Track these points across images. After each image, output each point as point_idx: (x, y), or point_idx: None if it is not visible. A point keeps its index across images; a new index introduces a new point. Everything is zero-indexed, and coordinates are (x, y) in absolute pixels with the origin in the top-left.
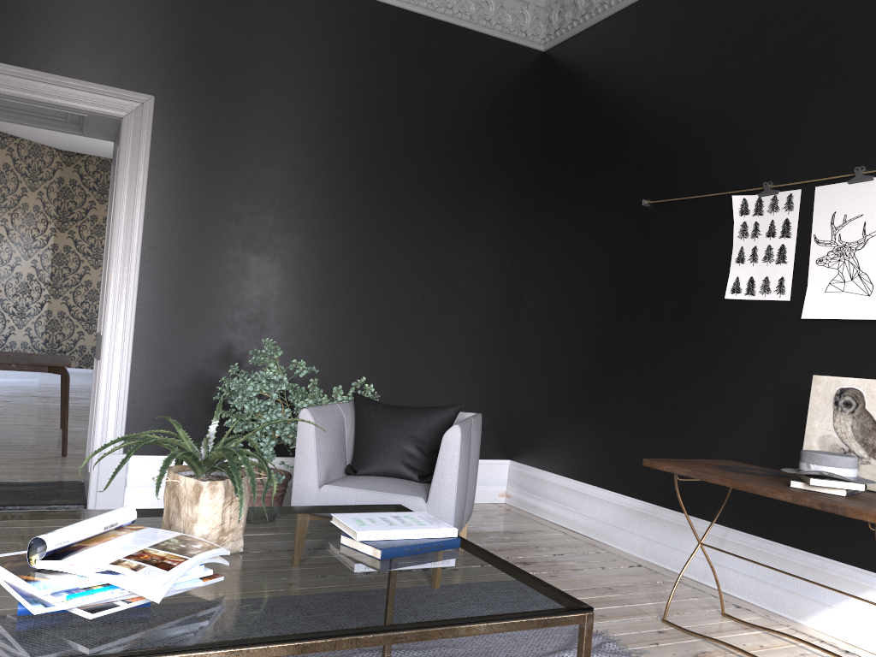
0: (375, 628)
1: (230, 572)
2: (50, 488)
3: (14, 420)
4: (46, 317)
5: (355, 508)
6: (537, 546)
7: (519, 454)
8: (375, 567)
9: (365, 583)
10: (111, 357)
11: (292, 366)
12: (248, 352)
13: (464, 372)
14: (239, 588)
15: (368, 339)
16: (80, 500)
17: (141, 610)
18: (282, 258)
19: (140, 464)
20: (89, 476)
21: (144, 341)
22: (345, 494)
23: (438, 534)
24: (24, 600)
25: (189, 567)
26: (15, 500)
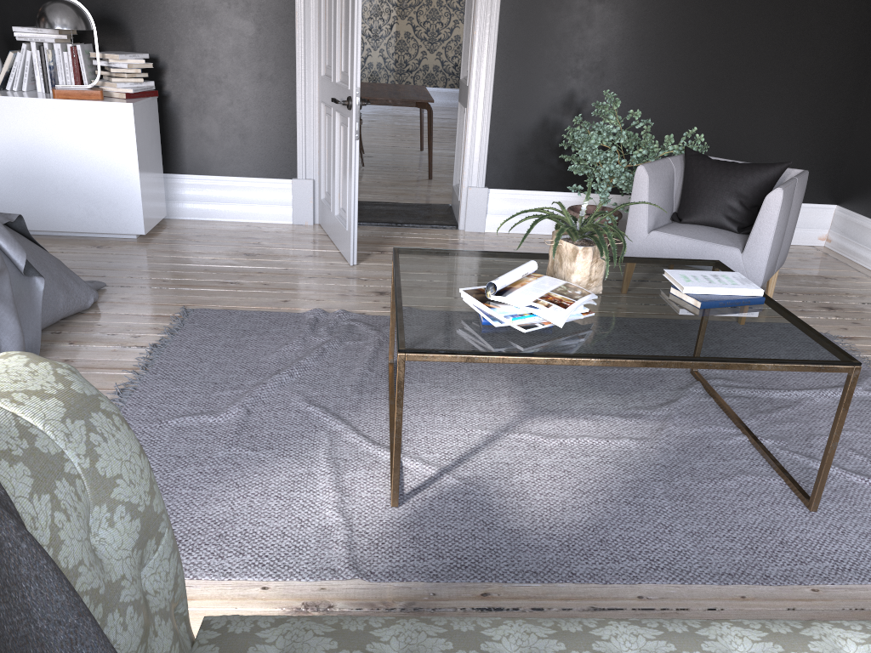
0: (693, 358)
1: (595, 309)
2: (428, 210)
3: (383, 142)
4: (395, 39)
5: (681, 262)
6: (847, 293)
7: (848, 201)
8: (695, 314)
9: (688, 325)
10: (475, 106)
11: (628, 117)
12: (588, 99)
13: (800, 116)
14: (603, 321)
15: (702, 83)
16: (453, 222)
17: (547, 329)
18: (625, 5)
19: (497, 196)
20: (459, 204)
21: (501, 91)
22: (669, 240)
23: (747, 293)
24: (487, 317)
25: (576, 307)
26: (408, 220)
